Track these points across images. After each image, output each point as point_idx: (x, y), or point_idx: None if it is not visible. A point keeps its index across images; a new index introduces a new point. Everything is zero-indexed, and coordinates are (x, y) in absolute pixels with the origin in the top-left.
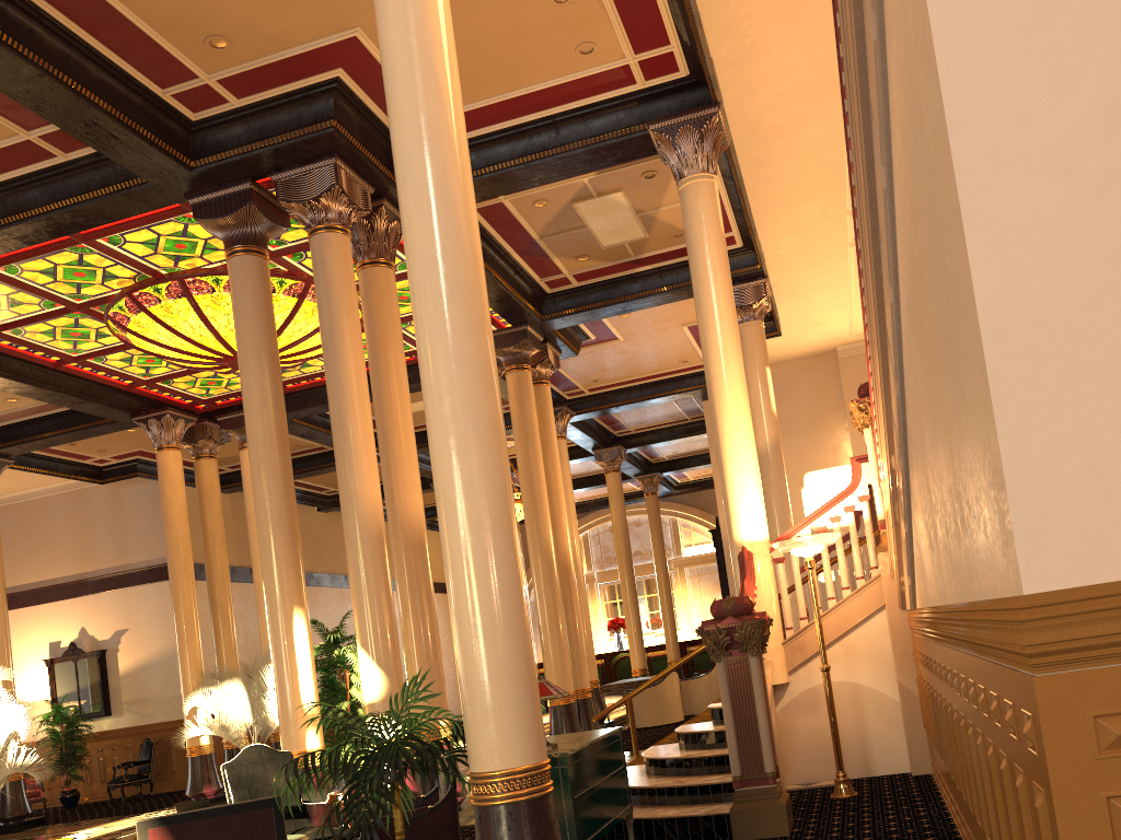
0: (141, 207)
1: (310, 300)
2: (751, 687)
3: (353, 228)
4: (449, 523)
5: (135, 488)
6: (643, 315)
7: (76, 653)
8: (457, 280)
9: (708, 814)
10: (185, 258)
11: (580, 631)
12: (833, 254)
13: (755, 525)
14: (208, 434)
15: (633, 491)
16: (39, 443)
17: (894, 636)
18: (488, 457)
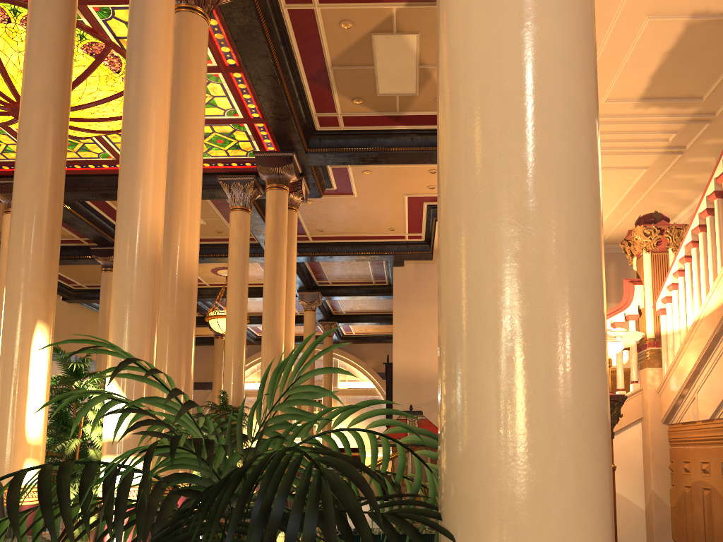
0: None
1: (106, 65)
2: None
3: None
4: None
5: None
6: (380, 176)
7: None
8: None
9: None
10: None
11: None
12: None
13: None
14: None
15: None
16: None
17: (654, 447)
18: None
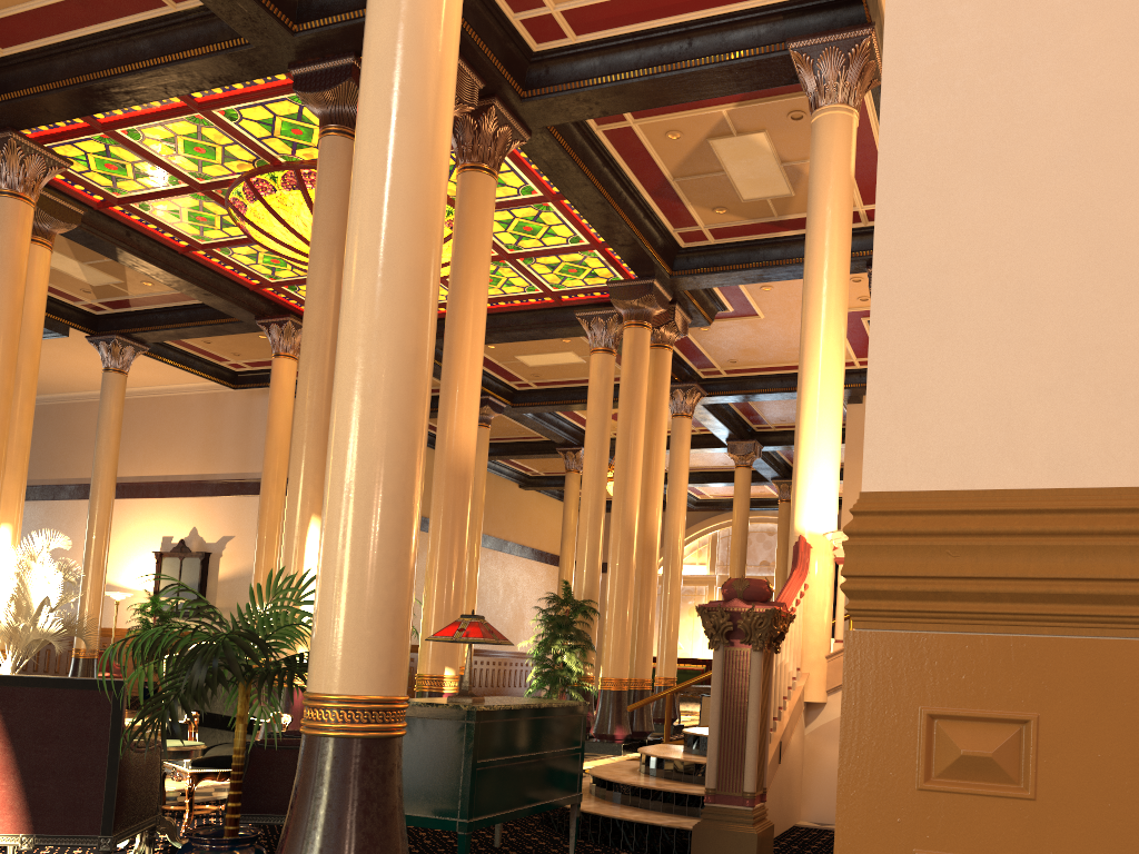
0: (246, 73)
1: None
2: (747, 687)
3: (459, 127)
4: (338, 385)
5: (266, 399)
6: (786, 291)
7: (183, 551)
8: (406, 93)
9: (671, 826)
10: (302, 147)
11: (652, 618)
12: None
13: (822, 515)
14: None
15: (771, 497)
16: (171, 333)
17: None
18: (400, 313)
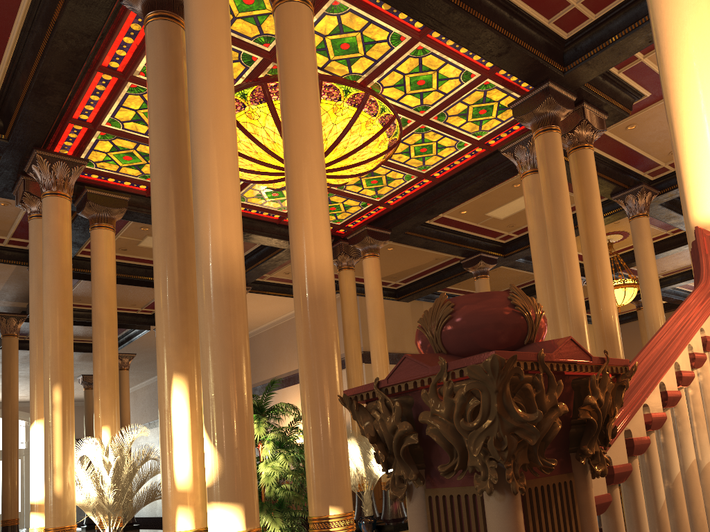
0: (97, 12)
1: (326, 98)
2: None
3: None
4: None
5: None
6: None
7: None
8: None
9: None
10: None
11: None
12: None
13: None
14: (343, 251)
15: None
16: (254, 272)
17: None
18: None
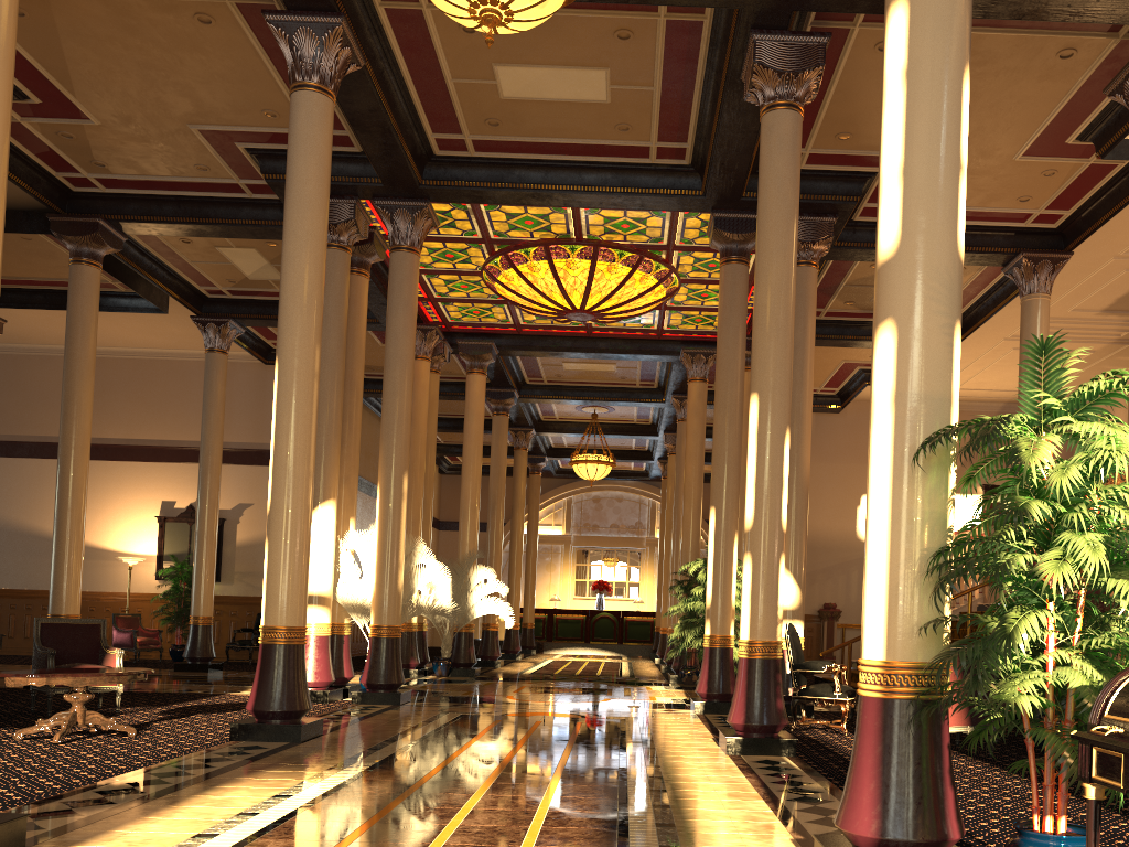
0: (675, 207)
1: (662, 284)
2: None
3: None
4: None
5: None
6: (829, 347)
7: (194, 516)
8: None
9: None
10: (614, 233)
11: None
12: (987, 341)
13: None
14: (444, 353)
15: (625, 470)
16: None
17: None
18: None
